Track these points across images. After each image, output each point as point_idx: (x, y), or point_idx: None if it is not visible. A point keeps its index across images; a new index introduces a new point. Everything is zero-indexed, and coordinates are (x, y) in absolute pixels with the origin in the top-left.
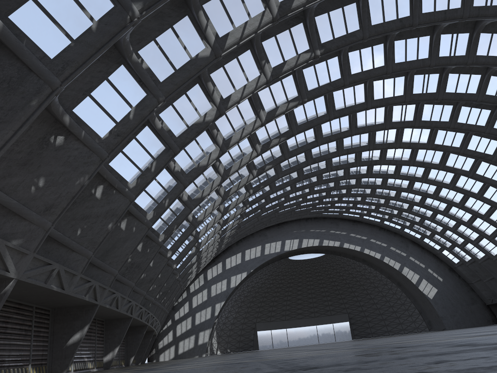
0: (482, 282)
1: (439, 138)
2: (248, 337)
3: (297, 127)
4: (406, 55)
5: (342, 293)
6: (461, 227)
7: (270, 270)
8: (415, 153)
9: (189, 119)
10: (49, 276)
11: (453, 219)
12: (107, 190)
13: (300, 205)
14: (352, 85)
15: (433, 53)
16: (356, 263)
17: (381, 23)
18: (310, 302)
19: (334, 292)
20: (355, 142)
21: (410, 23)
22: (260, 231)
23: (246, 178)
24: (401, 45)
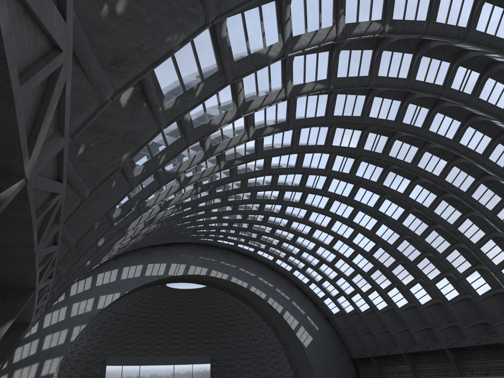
0: (354, 335)
1: (388, 179)
2: (94, 372)
3: (294, 121)
4: (426, 75)
5: (210, 331)
6: (356, 277)
7: (140, 296)
8: (356, 191)
9: (252, 43)
10: (43, 205)
11: (354, 267)
12: (136, 98)
13: (208, 225)
14: (355, 93)
15: (447, 82)
16: (235, 301)
17: (443, 24)
18: (173, 338)
19: (201, 329)
20: (314, 163)
21: (464, 36)
22: (145, 248)
23: (212, 168)
24: (425, 63)
